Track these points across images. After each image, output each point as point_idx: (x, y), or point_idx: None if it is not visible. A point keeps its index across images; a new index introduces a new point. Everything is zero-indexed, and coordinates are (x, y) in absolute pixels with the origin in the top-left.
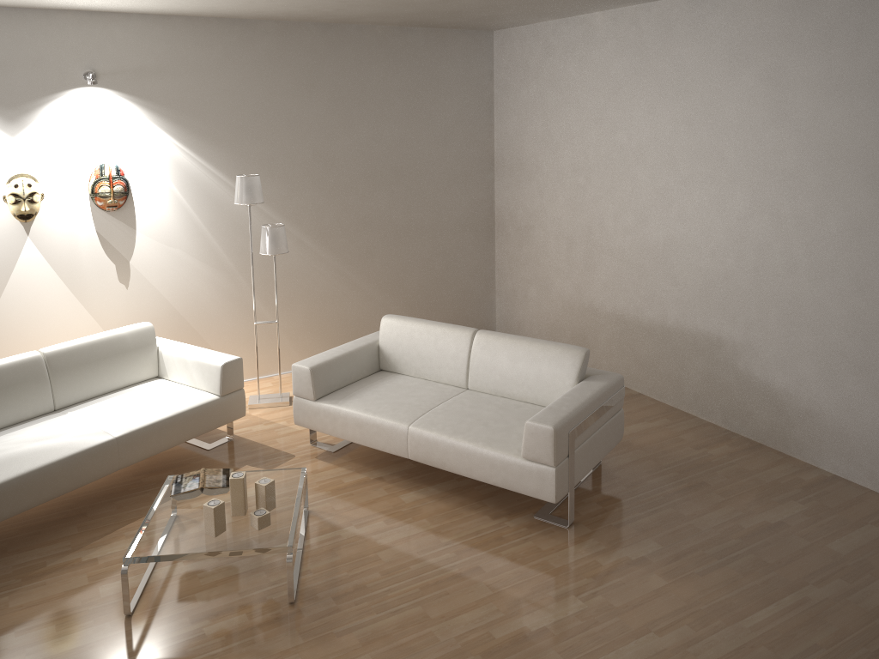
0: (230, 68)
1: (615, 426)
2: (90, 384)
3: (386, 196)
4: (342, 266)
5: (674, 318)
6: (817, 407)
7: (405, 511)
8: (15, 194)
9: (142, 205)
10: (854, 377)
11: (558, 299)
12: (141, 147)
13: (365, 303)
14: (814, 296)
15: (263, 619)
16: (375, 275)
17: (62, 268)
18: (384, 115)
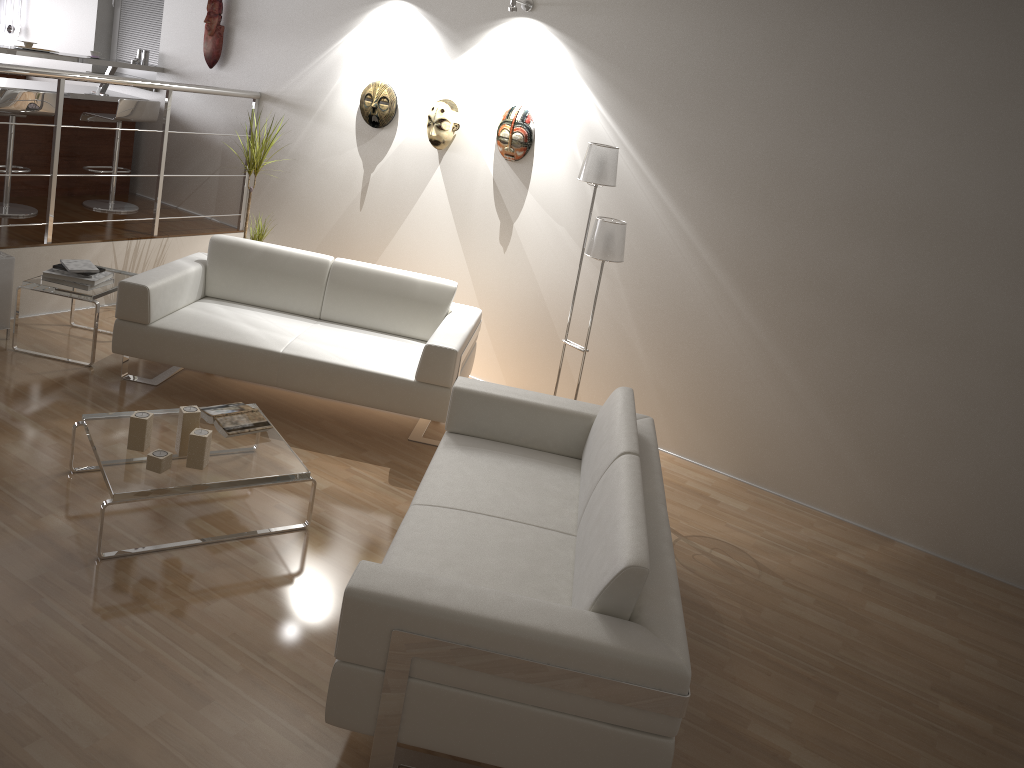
0: (680, 11)
1: (618, 753)
2: (359, 312)
3: (874, 254)
4: (765, 336)
5: None
6: None
7: (337, 604)
8: (429, 116)
9: (540, 163)
10: None
11: None
12: (556, 95)
13: (787, 408)
14: None
15: (67, 546)
16: (816, 374)
17: (456, 207)
18: (908, 118)
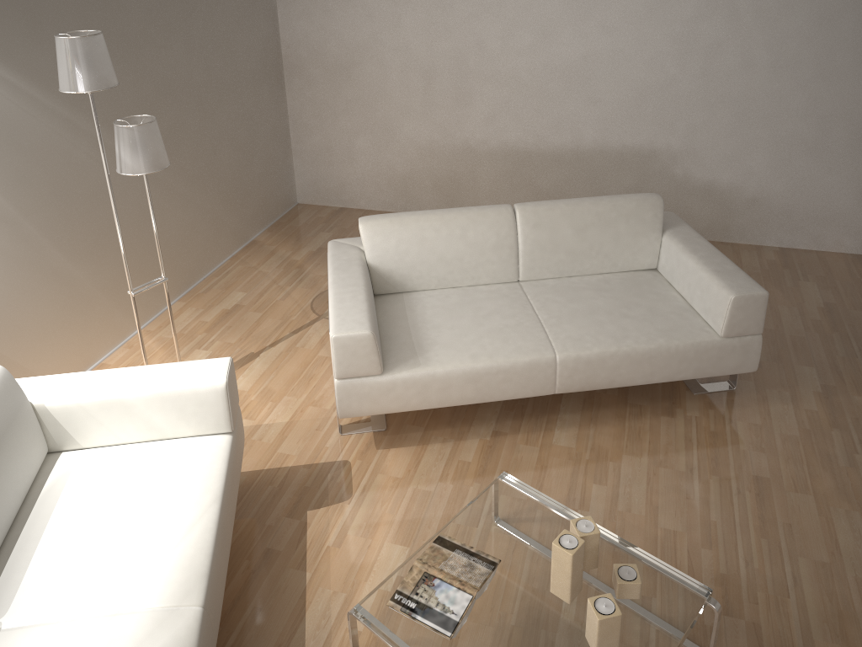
0: None
1: None
2: None
3: (183, 45)
4: None
5: (591, 140)
6: (765, 192)
7: (592, 458)
8: None
9: None
10: (808, 158)
11: (409, 145)
12: None
13: (183, 210)
14: (771, 90)
15: None
16: (188, 168)
17: None
18: None
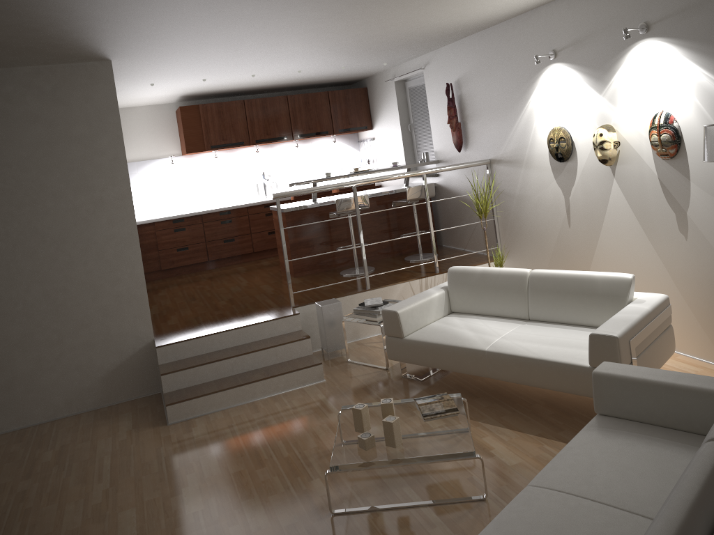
0: None
1: None
2: (556, 311)
3: None
4: None
5: None
6: None
7: None
8: (592, 142)
9: (693, 154)
10: None
11: None
12: (688, 92)
13: None
14: None
15: (317, 502)
16: None
17: (636, 209)
18: None
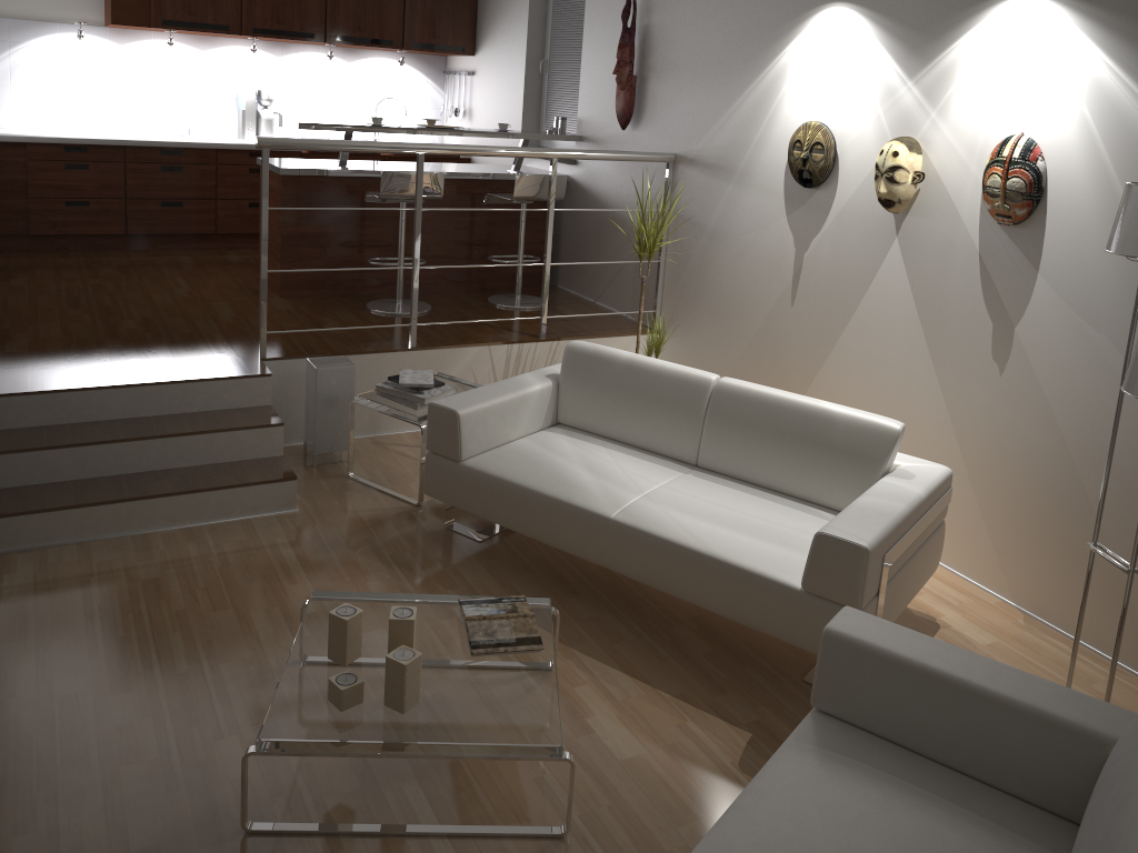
0: None
1: None
2: (749, 460)
3: None
4: None
5: None
6: None
7: None
8: (876, 164)
9: (1058, 227)
10: None
11: None
12: (1082, 110)
13: None
14: None
15: (221, 796)
16: None
17: (923, 300)
18: None
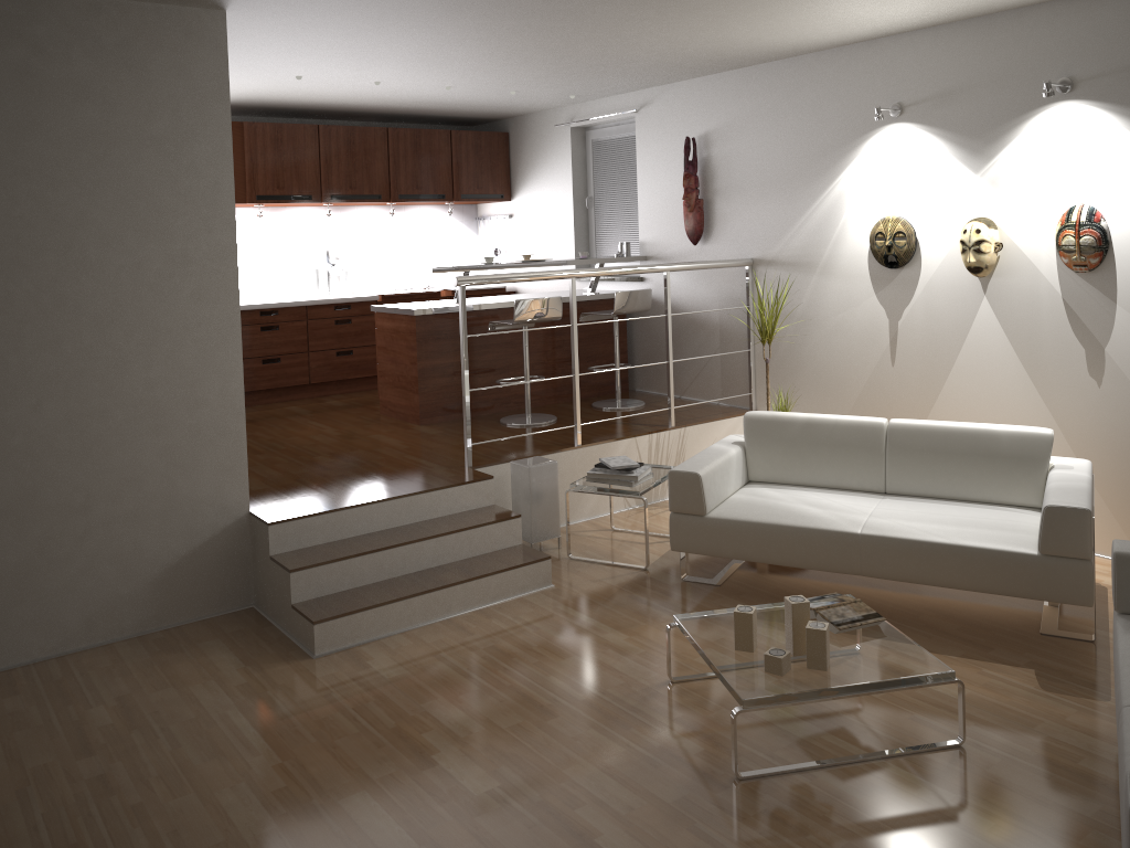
0: None
1: None
2: (932, 479)
3: None
4: None
5: None
6: None
7: (1047, 845)
8: (962, 241)
9: (1126, 267)
10: None
11: None
12: (1129, 180)
13: None
14: None
15: (698, 763)
16: None
17: (1018, 341)
18: None
